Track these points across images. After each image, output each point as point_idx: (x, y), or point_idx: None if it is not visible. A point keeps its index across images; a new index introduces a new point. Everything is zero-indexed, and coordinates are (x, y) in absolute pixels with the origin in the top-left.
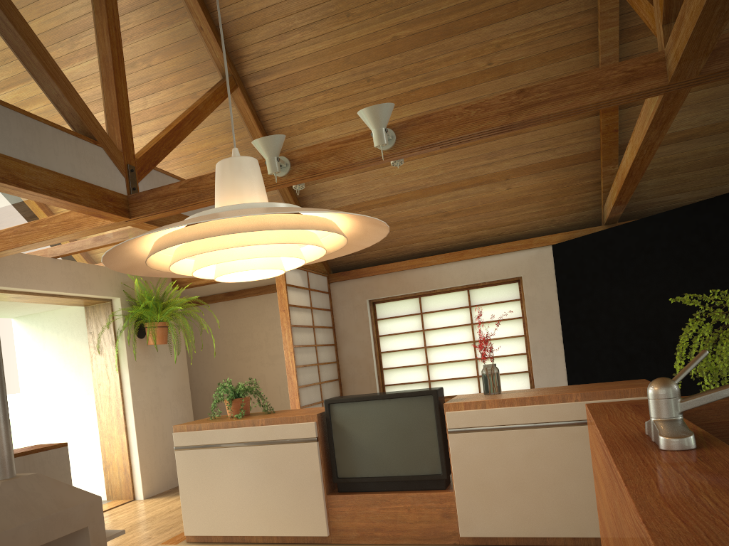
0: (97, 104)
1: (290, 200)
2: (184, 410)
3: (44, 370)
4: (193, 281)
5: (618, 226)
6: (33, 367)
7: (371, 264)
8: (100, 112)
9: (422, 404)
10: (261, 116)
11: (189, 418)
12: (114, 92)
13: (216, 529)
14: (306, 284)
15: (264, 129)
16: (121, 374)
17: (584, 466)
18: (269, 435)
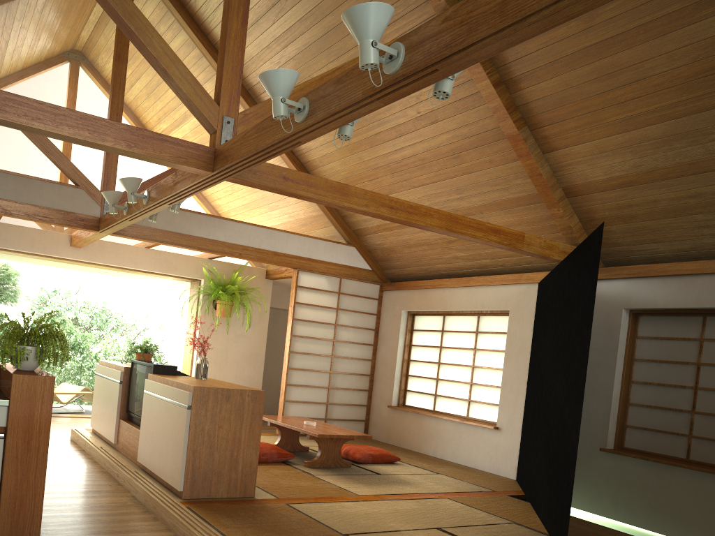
0: (95, 162)
1: (331, 218)
2: (253, 371)
3: (173, 321)
4: (274, 274)
5: (551, 271)
6: (170, 319)
7: (414, 279)
8: (96, 166)
9: (150, 372)
10: (295, 152)
11: (256, 378)
12: (105, 154)
13: (95, 426)
14: (335, 288)
15: (300, 162)
16: (196, 333)
17: (167, 430)
18: (112, 374)
